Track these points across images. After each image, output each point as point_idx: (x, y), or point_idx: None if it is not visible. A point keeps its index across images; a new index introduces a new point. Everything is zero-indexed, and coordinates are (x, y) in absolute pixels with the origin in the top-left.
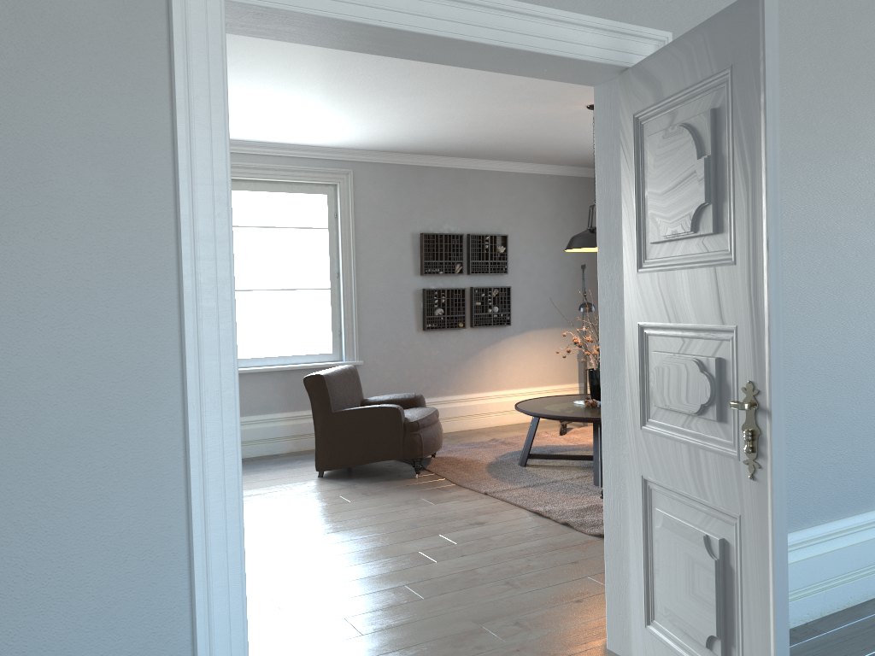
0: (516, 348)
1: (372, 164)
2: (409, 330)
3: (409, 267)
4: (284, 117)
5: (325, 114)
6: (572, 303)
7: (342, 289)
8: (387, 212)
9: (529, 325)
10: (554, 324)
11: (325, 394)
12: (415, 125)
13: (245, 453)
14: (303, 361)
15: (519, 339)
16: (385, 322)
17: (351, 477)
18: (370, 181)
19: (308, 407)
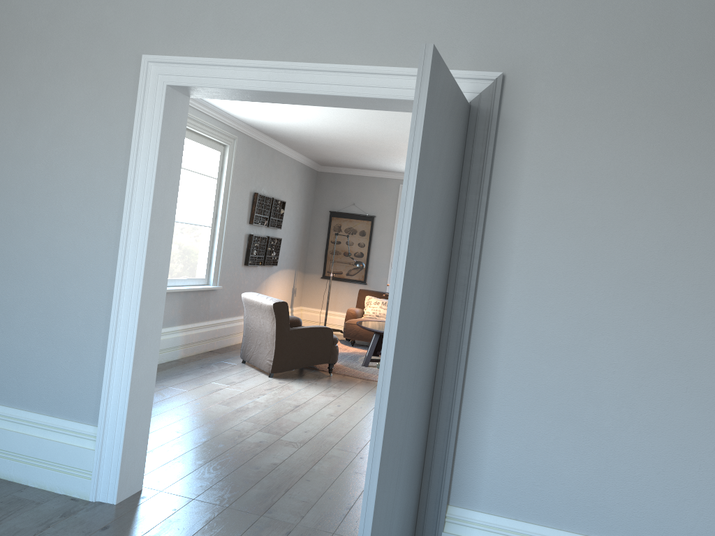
0: (274, 281)
1: (243, 134)
2: (239, 264)
3: (246, 217)
4: (285, 106)
5: (314, 113)
6: (296, 253)
7: (219, 229)
8: (243, 173)
9: (280, 266)
10: (288, 266)
11: (287, 316)
12: (328, 130)
13: (161, 359)
14: (192, 284)
15: (276, 275)
16: (231, 257)
17: (292, 377)
18: (240, 147)
19: (191, 321)
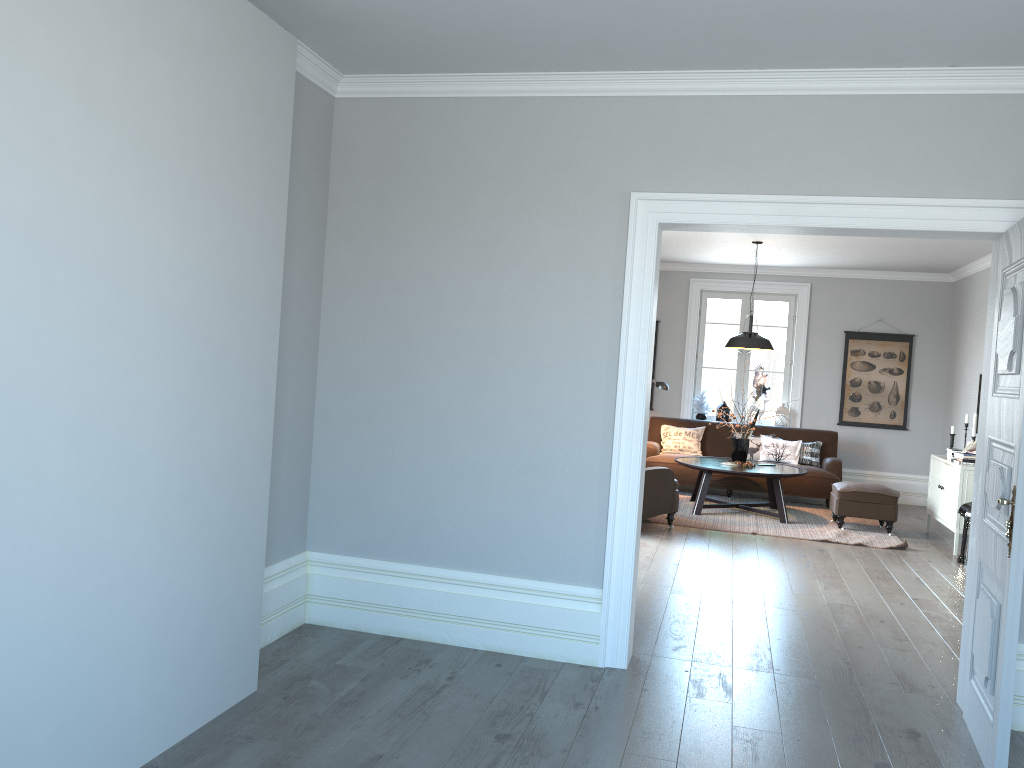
0: None
1: None
2: None
3: None
4: None
5: None
6: None
7: None
8: None
9: None
10: None
11: None
12: None
13: None
14: None
15: None
16: None
17: None
18: None
19: None
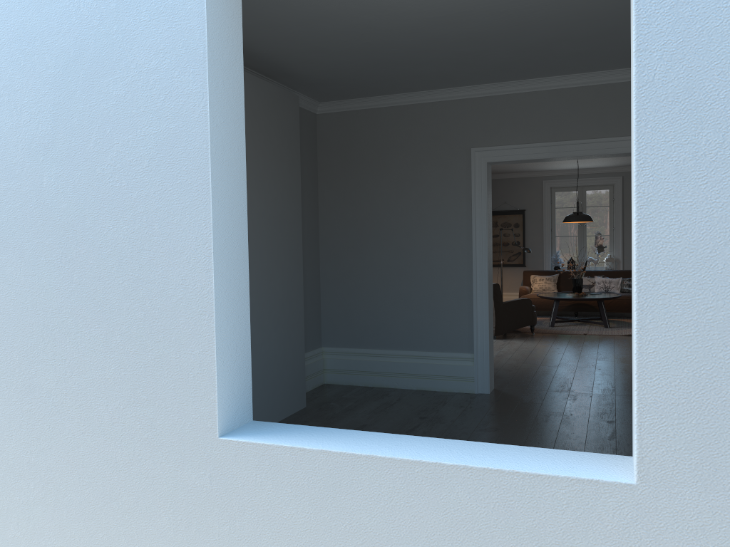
0: None
1: None
2: None
3: None
4: None
5: None
6: None
7: None
8: None
9: None
10: None
11: (500, 294)
12: None
13: None
14: None
15: None
16: None
17: (508, 337)
18: None
19: None
